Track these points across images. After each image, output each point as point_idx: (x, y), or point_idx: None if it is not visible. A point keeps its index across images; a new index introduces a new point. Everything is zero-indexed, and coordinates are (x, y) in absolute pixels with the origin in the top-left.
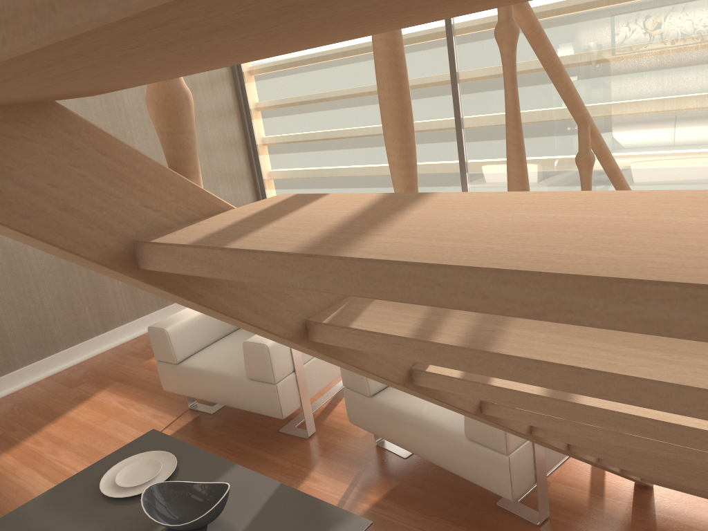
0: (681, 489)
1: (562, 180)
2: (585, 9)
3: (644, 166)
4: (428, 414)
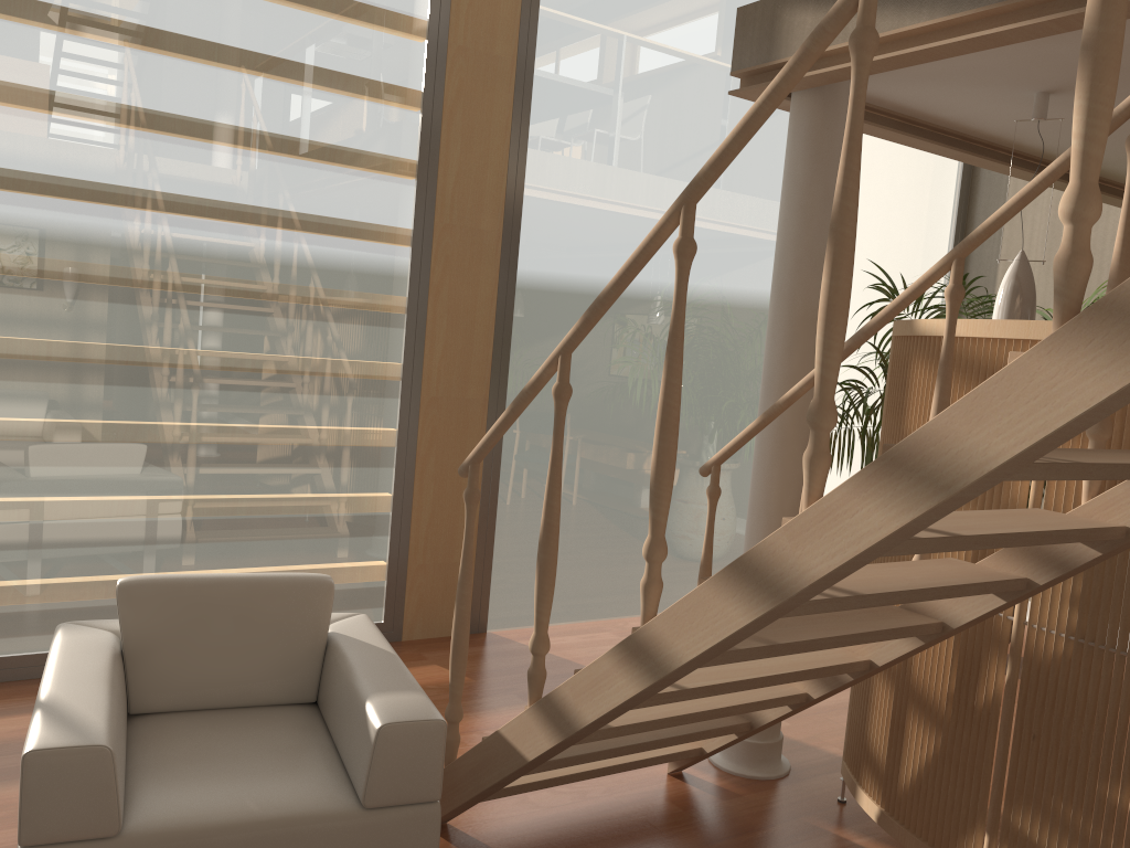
0: (515, 791)
1: (52, 456)
2: (119, 202)
3: (186, 440)
4: (268, 809)
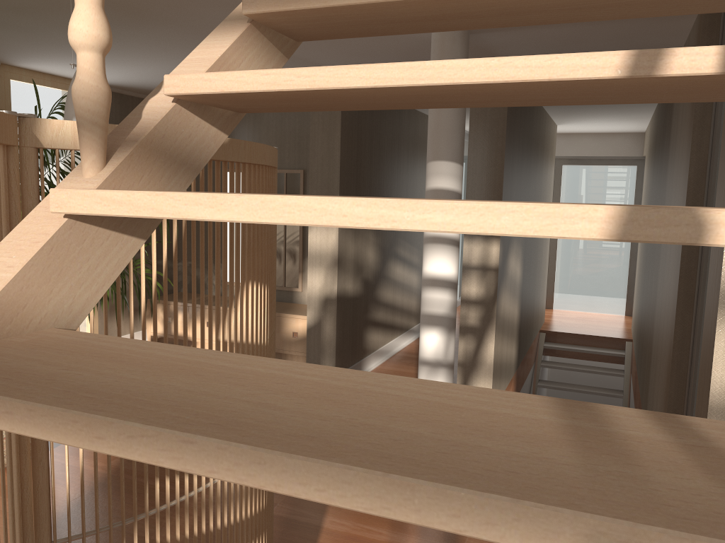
0: None
1: None
2: None
3: None
4: None
